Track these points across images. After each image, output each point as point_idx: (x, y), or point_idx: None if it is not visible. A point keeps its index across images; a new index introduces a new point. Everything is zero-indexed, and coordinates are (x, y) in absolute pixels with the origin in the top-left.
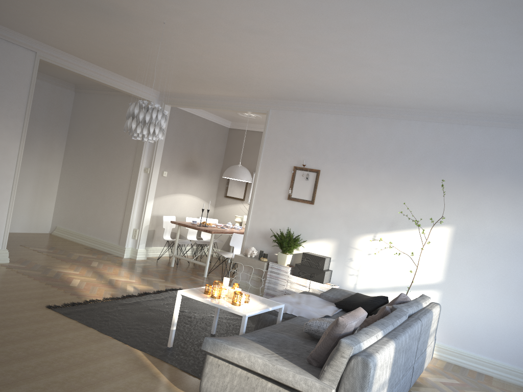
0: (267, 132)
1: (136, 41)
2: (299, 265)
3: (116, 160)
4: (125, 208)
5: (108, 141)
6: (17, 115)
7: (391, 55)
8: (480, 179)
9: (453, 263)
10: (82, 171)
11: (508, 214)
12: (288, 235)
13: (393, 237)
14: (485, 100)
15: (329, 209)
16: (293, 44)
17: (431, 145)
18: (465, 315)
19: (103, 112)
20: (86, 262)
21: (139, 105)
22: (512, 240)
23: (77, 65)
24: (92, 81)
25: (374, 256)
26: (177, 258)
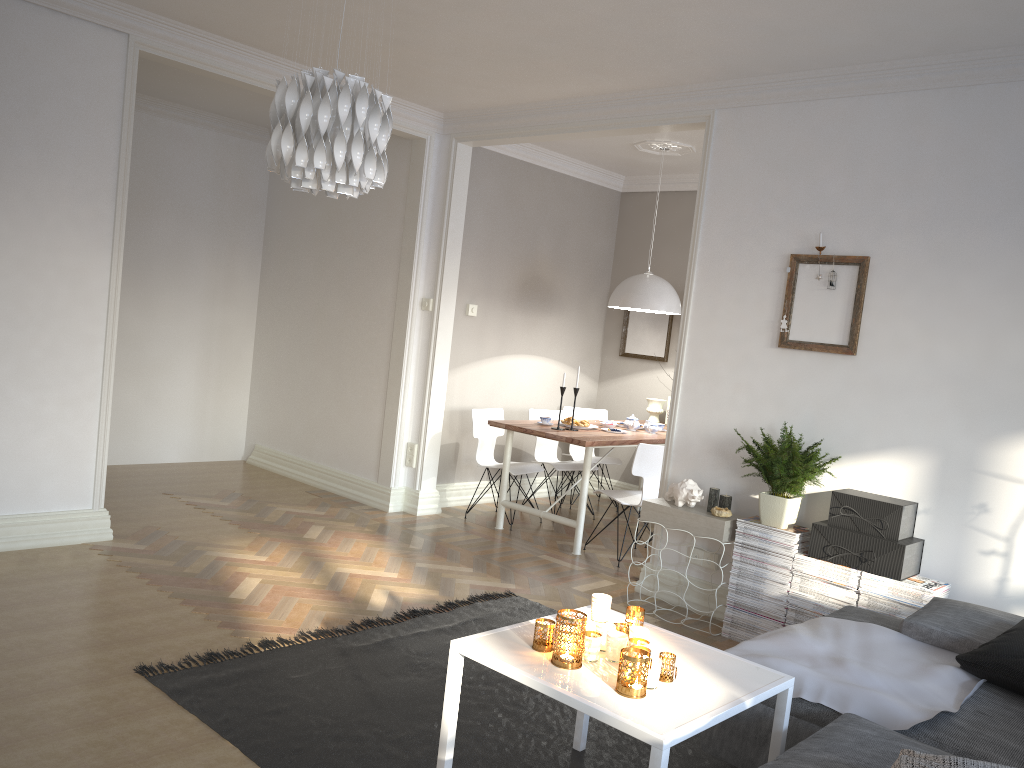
0: (710, 174)
1: None
2: (822, 527)
3: (361, 287)
4: (385, 397)
5: (341, 246)
6: (98, 190)
7: None
8: None
9: None
10: (296, 319)
11: None
12: (786, 445)
13: None
14: None
15: (903, 364)
16: None
17: None
18: None
19: None
20: (296, 527)
21: (296, 82)
22: None
23: (234, 60)
24: None
25: None
26: (510, 509)
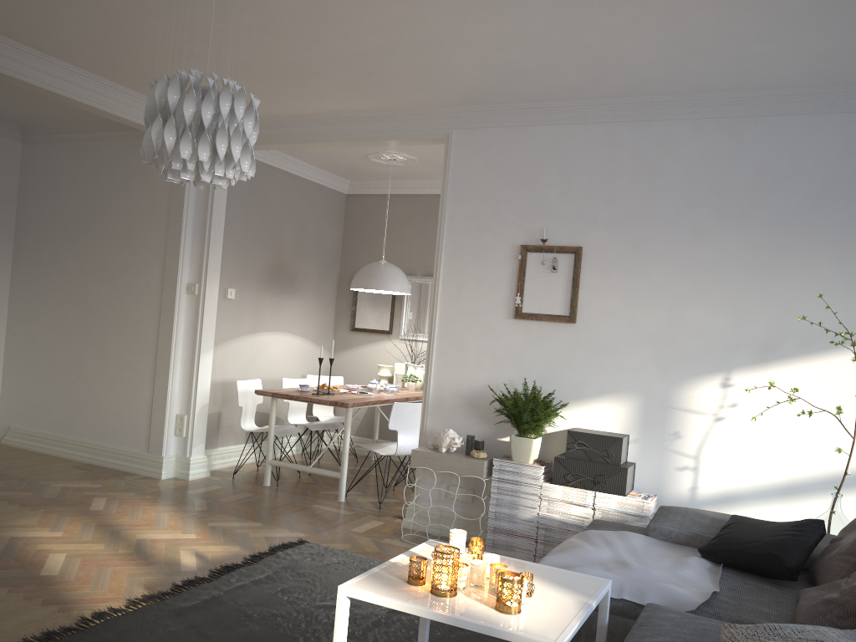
0: (451, 180)
1: None
2: (563, 459)
3: (125, 274)
4: (154, 373)
5: (102, 237)
6: None
7: None
8: None
9: None
10: (54, 304)
11: None
12: (531, 396)
13: (771, 375)
14: None
15: (612, 329)
16: None
17: (837, 164)
18: None
19: (86, 176)
20: (79, 501)
21: (179, 81)
22: None
23: (14, 59)
24: (55, 112)
25: (731, 424)
26: (276, 467)
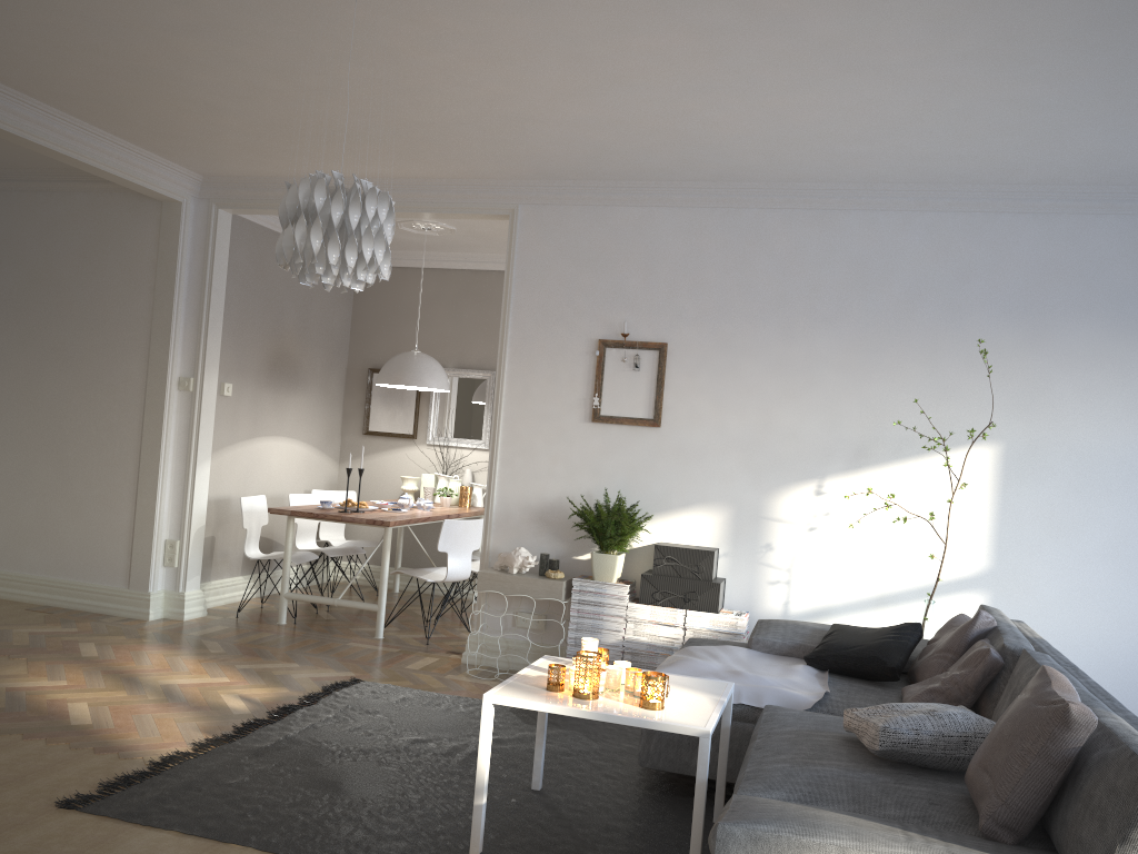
0: (517, 263)
1: (223, 17)
2: (651, 576)
3: (92, 365)
4: (135, 489)
5: (58, 316)
6: None
7: (958, 36)
8: (1048, 333)
9: (1009, 524)
10: None
11: (1116, 404)
12: (616, 508)
13: (864, 482)
14: (1081, 149)
15: (700, 433)
16: (713, 11)
17: (928, 264)
18: (1047, 638)
19: (34, 238)
20: (62, 647)
21: (326, 185)
22: (1131, 459)
23: None
24: None
25: (825, 533)
26: (292, 601)
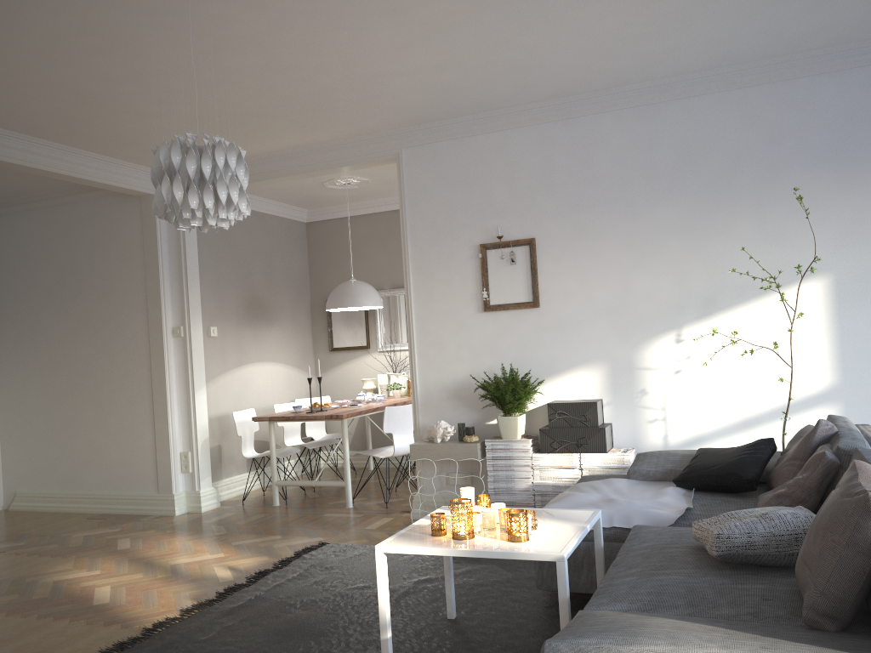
0: (408, 195)
1: (116, 35)
2: (547, 429)
3: (110, 328)
4: (153, 417)
5: (82, 296)
6: None
7: None
8: (858, 173)
9: (849, 343)
10: (44, 368)
11: None
12: (510, 378)
13: (716, 326)
14: (855, 6)
15: (572, 307)
16: None
17: (743, 133)
18: None
19: (57, 241)
20: (105, 544)
21: (179, 145)
22: None
23: None
24: (20, 184)
25: (689, 374)
26: (282, 487)
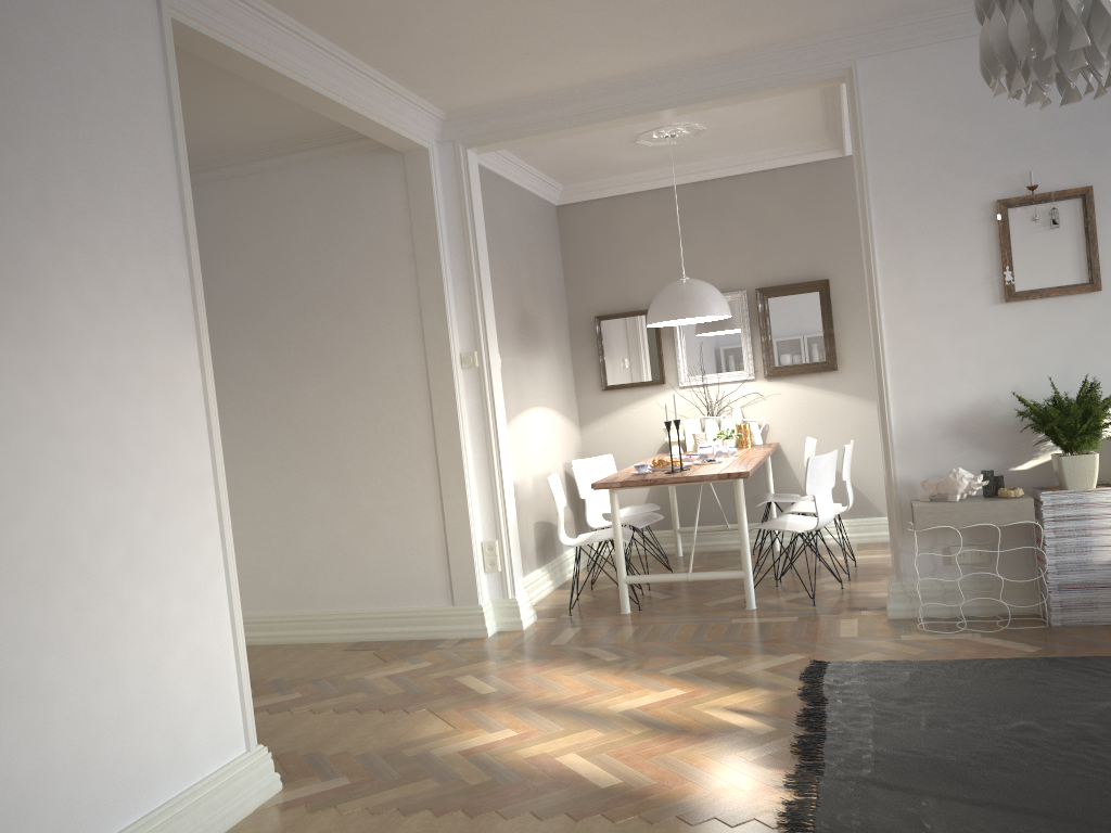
0: (867, 131)
1: None
2: None
3: (356, 359)
4: (438, 491)
5: (303, 313)
6: (165, 240)
7: None
8: None
9: None
10: (239, 427)
11: None
12: (1087, 396)
13: None
14: None
15: None
16: None
17: None
18: None
19: (254, 229)
20: (446, 687)
21: None
22: None
23: (268, 38)
24: (208, 138)
25: None
26: (630, 585)
